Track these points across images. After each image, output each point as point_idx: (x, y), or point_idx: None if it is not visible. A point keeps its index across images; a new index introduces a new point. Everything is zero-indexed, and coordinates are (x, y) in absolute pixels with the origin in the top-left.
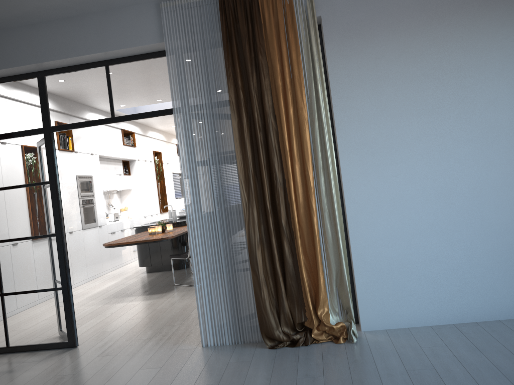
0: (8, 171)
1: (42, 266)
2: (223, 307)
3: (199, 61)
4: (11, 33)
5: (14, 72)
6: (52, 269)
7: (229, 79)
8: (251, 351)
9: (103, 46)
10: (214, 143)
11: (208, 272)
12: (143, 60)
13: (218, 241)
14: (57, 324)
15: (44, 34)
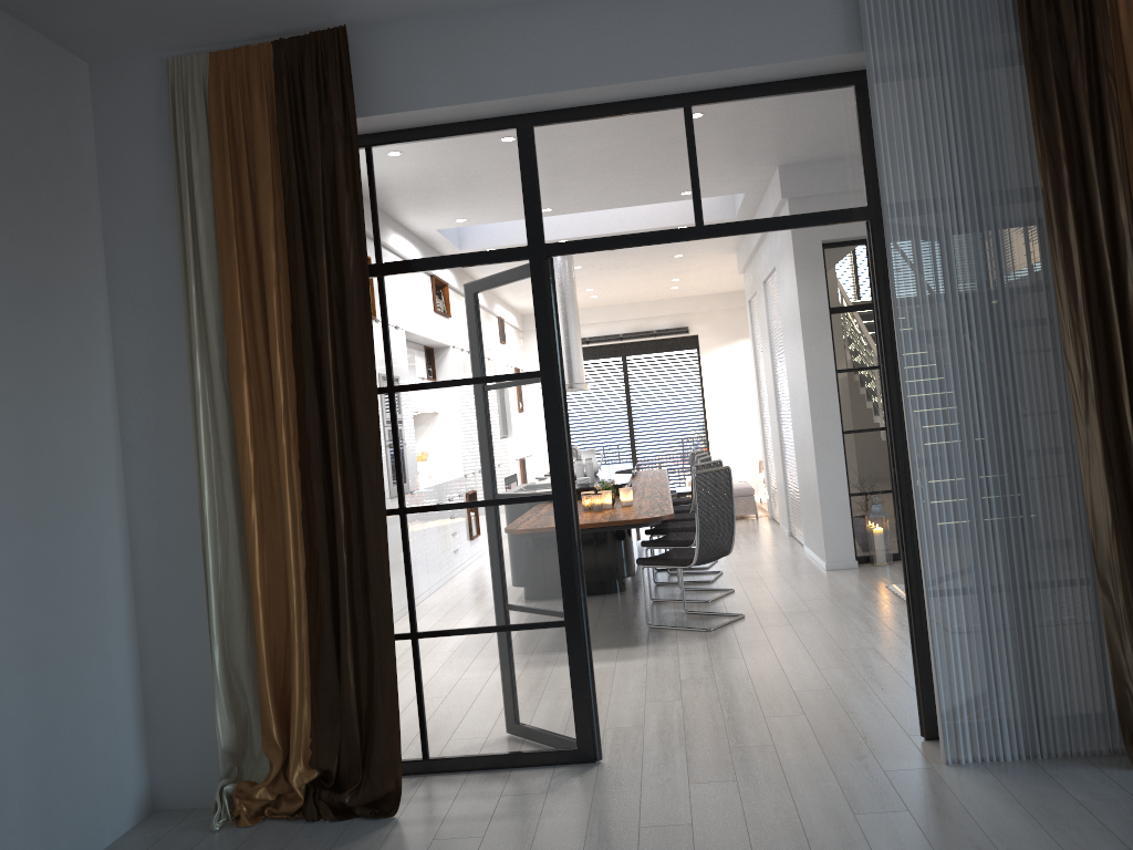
0: (438, 346)
1: (517, 571)
2: (999, 671)
3: (949, 99)
4: (480, 21)
5: (467, 115)
6: (541, 578)
7: (1038, 141)
8: (1099, 776)
9: (707, 58)
10: (983, 290)
11: (961, 591)
12: (776, 96)
13: (989, 519)
14: (551, 708)
15: (564, 27)
